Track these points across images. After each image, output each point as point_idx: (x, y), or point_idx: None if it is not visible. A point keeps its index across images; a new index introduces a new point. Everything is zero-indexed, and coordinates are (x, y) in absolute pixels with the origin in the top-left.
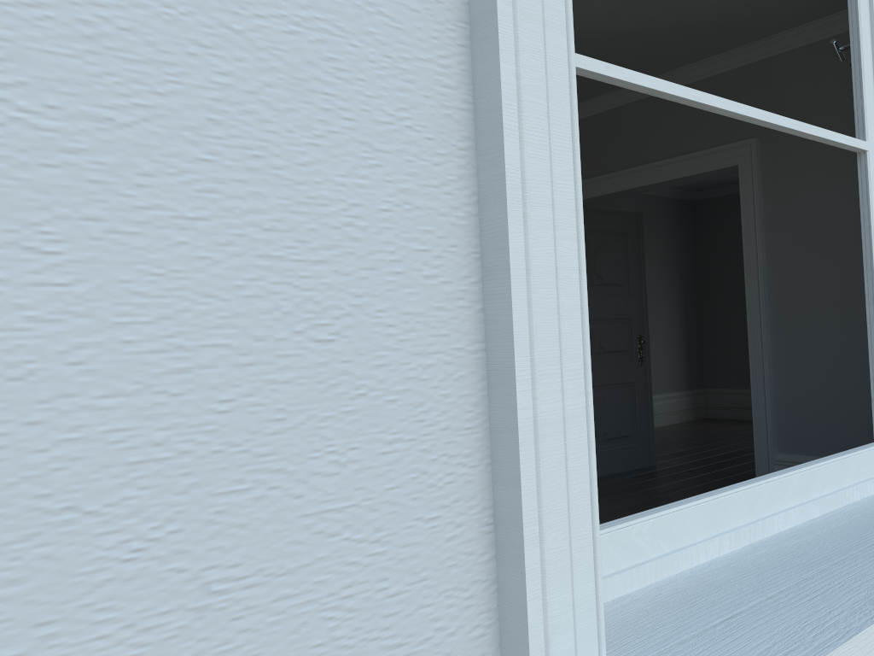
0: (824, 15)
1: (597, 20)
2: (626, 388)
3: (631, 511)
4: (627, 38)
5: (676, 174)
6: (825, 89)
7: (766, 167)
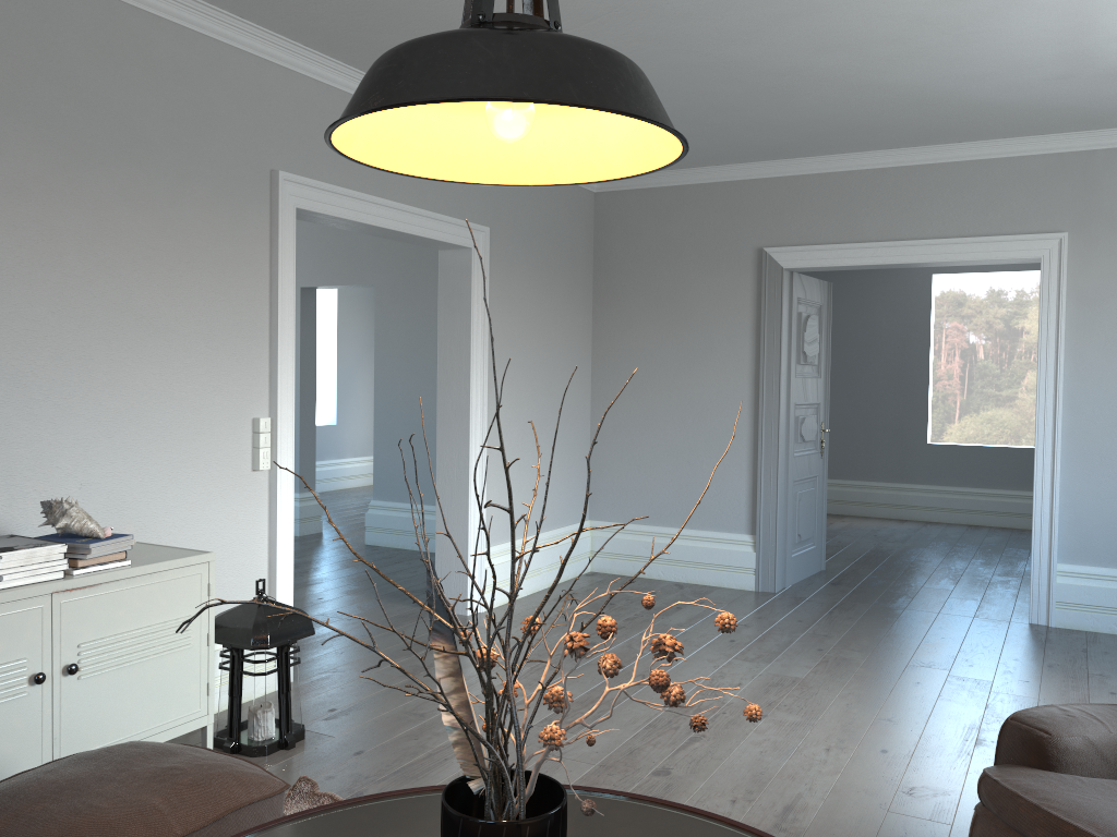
0: None
1: (1004, 87)
2: (811, 483)
3: (912, 627)
4: (995, 107)
5: (960, 256)
6: None
7: (1074, 266)
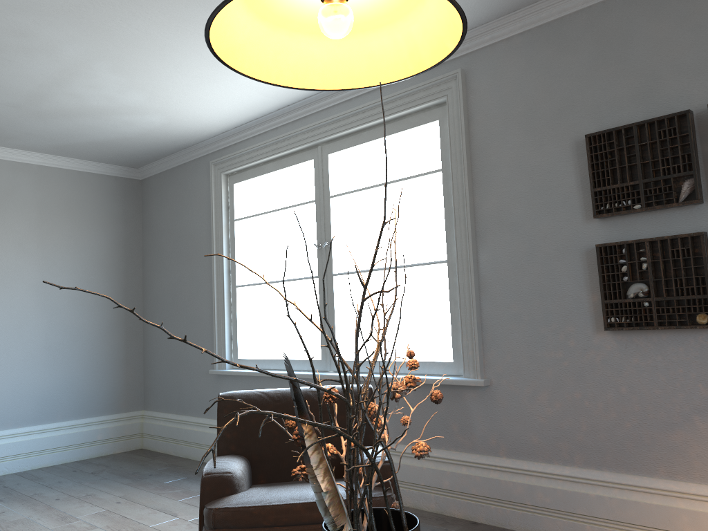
0: (32, 151)
1: None
2: None
3: None
4: None
5: None
6: (20, 192)
7: None
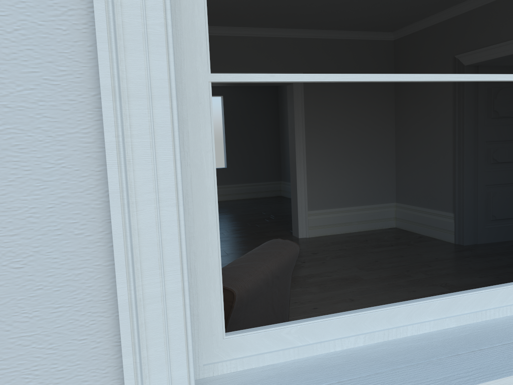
0: None
1: None
2: None
3: (494, 270)
4: None
5: None
6: None
7: None
